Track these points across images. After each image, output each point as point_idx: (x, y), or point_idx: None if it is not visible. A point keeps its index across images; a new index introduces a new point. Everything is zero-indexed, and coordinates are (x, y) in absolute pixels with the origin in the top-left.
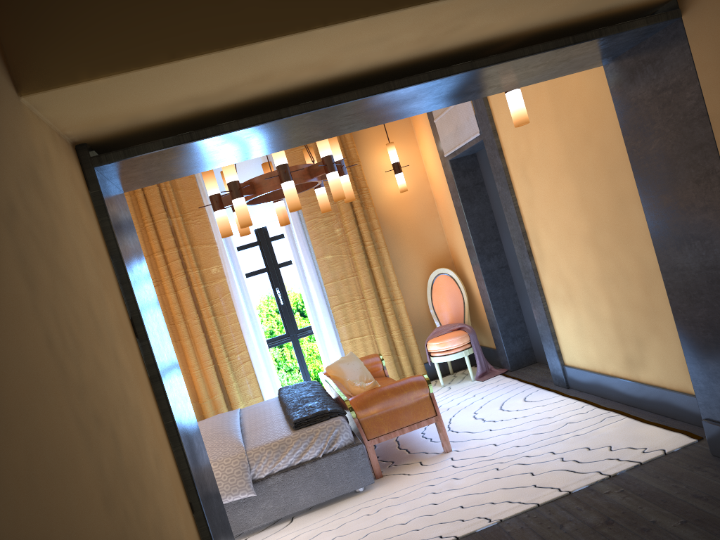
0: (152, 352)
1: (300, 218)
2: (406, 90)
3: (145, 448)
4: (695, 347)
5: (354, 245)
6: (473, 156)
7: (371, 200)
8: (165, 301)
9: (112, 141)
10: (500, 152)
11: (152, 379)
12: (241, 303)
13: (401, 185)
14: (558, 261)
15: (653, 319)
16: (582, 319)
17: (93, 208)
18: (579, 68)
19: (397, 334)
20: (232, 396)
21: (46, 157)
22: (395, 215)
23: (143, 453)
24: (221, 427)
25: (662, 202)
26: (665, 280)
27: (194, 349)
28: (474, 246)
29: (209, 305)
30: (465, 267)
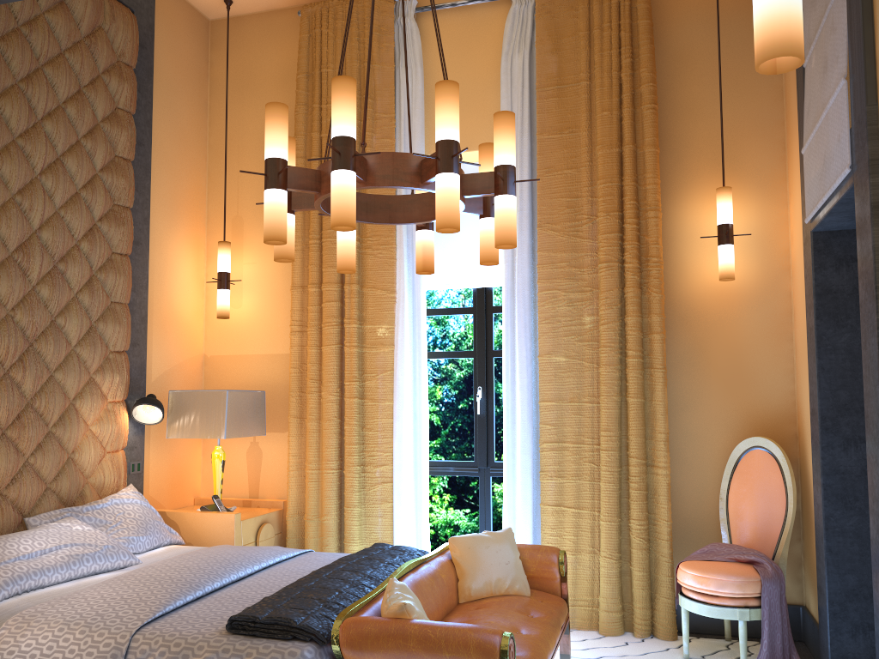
0: None
1: (535, 285)
2: None
3: None
4: None
5: (604, 351)
6: None
7: (659, 282)
8: (305, 357)
9: None
10: (877, 211)
11: None
12: (404, 391)
13: (723, 268)
14: None
15: None
16: None
17: None
18: None
19: (638, 527)
20: (347, 526)
21: None
22: (705, 319)
23: None
24: (195, 571)
25: None
26: None
27: (320, 437)
28: (818, 412)
29: (356, 380)
30: (809, 450)
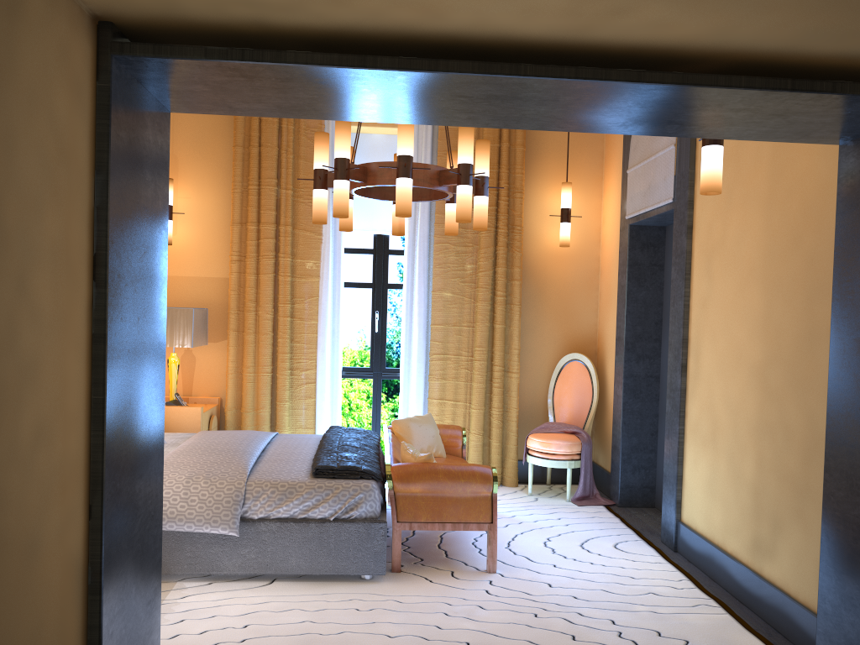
0: (107, 305)
1: (430, 238)
2: (541, 82)
3: (21, 410)
4: (837, 555)
5: (481, 290)
6: (661, 229)
7: (521, 244)
8: (242, 282)
9: (149, 32)
10: (689, 230)
11: (95, 338)
12: (327, 313)
13: (563, 238)
14: (713, 389)
15: (802, 501)
16: (718, 471)
17: (92, 104)
18: (802, 136)
19: (497, 413)
20: (280, 416)
21: (13, 3)
22: (545, 272)
23: (10, 414)
24: (238, 445)
25: (856, 348)
26: (827, 452)
27: (256, 347)
28: (624, 339)
29: (289, 303)
30: (608, 362)
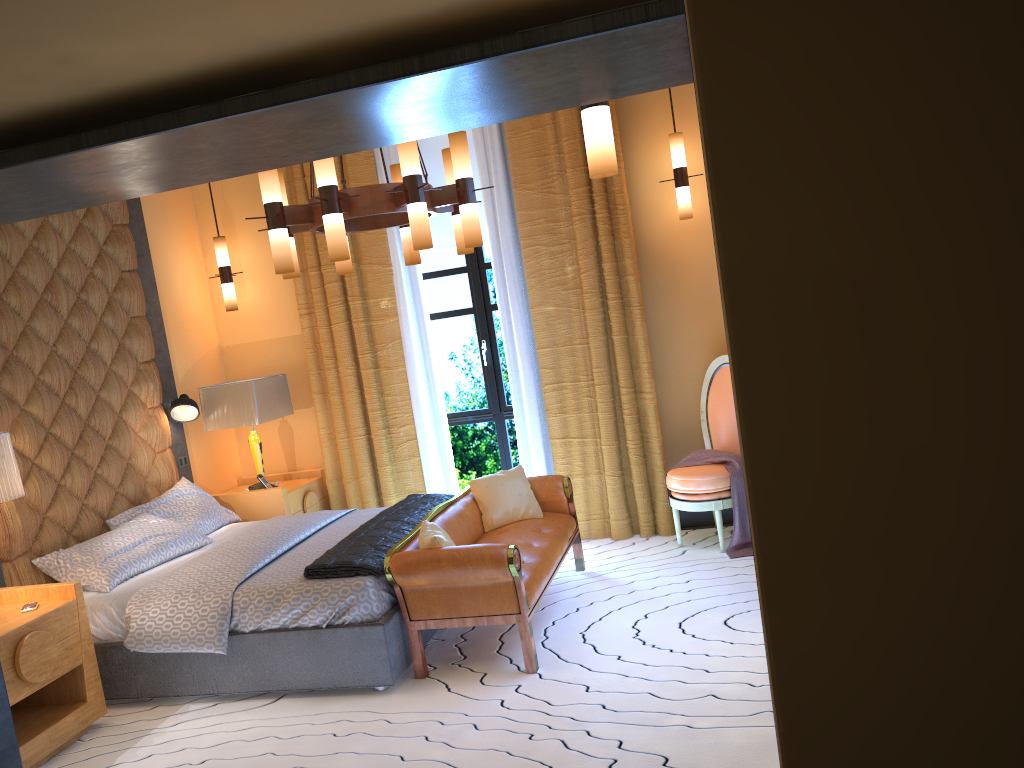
0: None
1: (519, 241)
2: (122, 146)
3: None
4: None
5: (587, 297)
6: None
7: (628, 227)
8: (317, 337)
9: None
10: None
11: None
12: (414, 356)
13: (681, 208)
14: None
15: None
16: None
17: None
18: (611, 91)
19: (634, 447)
20: (383, 483)
21: None
22: (674, 255)
23: None
24: (265, 540)
25: None
26: None
27: (344, 408)
28: None
29: (369, 352)
30: None
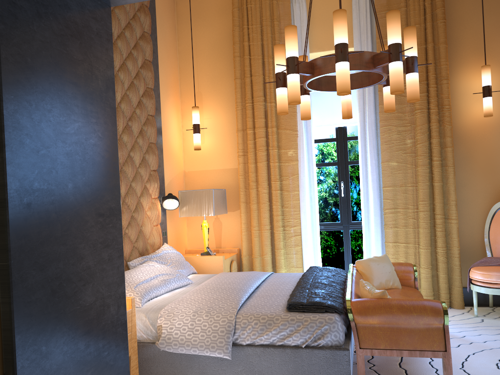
0: (5, 170)
1: (376, 123)
2: None
3: None
4: None
5: (420, 158)
6: None
7: (450, 119)
8: (246, 169)
9: None
10: None
11: None
12: (305, 186)
13: (487, 110)
14: None
15: None
16: None
17: None
18: None
19: (442, 251)
20: (278, 260)
21: None
22: (472, 139)
23: None
24: (237, 284)
25: None
26: None
27: (258, 213)
28: None
29: (278, 181)
30: None
